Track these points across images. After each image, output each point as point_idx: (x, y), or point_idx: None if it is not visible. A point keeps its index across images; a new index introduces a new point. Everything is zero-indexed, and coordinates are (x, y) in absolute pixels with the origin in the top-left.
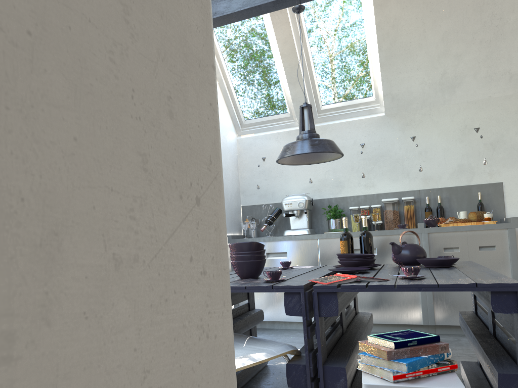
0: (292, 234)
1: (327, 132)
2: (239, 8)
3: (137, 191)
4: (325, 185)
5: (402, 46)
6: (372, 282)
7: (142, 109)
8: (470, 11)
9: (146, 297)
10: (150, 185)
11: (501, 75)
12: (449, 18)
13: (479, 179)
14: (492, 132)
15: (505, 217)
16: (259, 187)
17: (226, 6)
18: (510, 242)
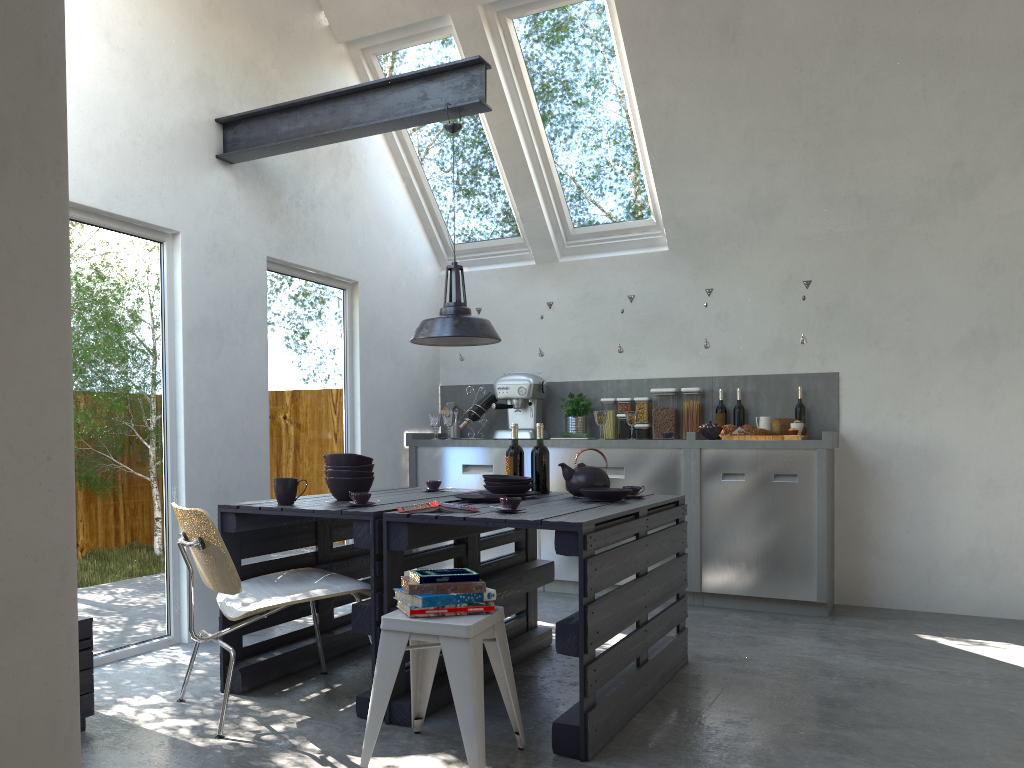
0: (505, 437)
1: (578, 272)
2: (377, 118)
3: (6, 459)
4: (570, 359)
5: (683, 145)
6: (452, 513)
7: (11, 427)
8: (782, 99)
9: (8, 497)
10: (14, 456)
11: (844, 198)
12: (751, 107)
13: (805, 365)
14: (831, 289)
15: (838, 430)
16: (463, 357)
17: (361, 113)
18: (817, 470)
